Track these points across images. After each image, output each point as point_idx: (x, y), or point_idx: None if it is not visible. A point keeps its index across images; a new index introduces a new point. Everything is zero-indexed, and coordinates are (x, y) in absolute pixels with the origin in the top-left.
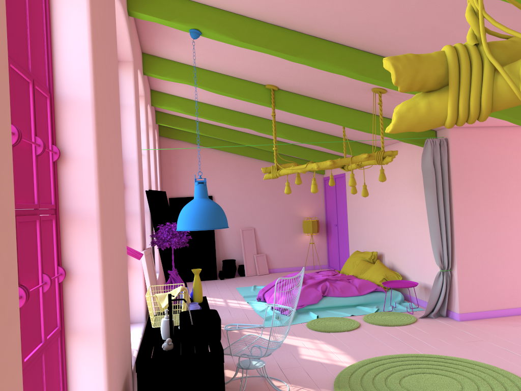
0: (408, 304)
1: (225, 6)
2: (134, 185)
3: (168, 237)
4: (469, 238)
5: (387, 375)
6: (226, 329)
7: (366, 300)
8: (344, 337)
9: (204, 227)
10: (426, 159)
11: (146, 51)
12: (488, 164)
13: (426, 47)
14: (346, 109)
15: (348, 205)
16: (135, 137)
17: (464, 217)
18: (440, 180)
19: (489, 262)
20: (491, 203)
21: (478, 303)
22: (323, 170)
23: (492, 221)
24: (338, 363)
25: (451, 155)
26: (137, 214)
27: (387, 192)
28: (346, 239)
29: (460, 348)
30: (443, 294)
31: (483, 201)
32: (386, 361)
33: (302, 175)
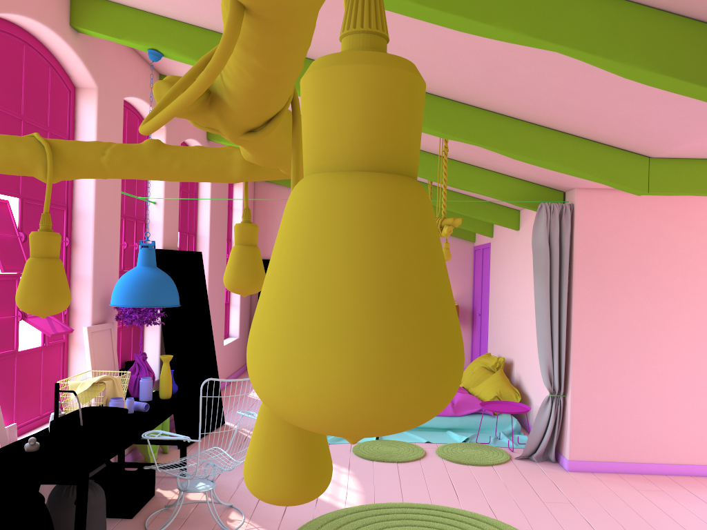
0: (522, 437)
1: (187, 19)
2: (87, 243)
3: (127, 312)
4: (594, 352)
5: (375, 529)
6: (142, 436)
7: (463, 424)
8: (383, 470)
9: (133, 304)
10: (539, 232)
11: (162, 72)
12: (635, 245)
13: (444, 75)
14: (429, 155)
15: (490, 289)
16: (93, 184)
17: (589, 320)
18: (556, 264)
19: (625, 392)
20: (635, 304)
21: (601, 448)
22: (473, 237)
23: (635, 331)
24: (337, 503)
25: (575, 229)
26: (88, 280)
27: (521, 274)
28: (487, 336)
29: (523, 509)
30: (550, 429)
31: (623, 300)
32: (395, 511)
33: (444, 241)
